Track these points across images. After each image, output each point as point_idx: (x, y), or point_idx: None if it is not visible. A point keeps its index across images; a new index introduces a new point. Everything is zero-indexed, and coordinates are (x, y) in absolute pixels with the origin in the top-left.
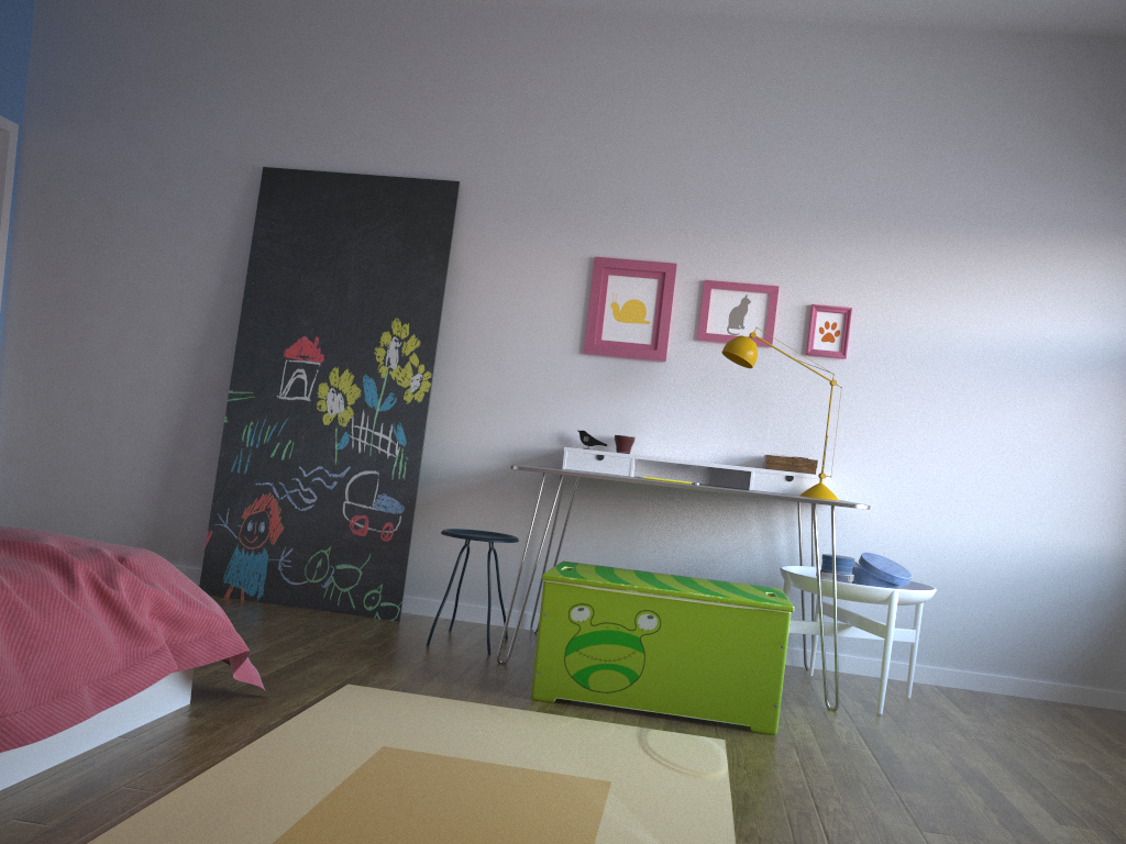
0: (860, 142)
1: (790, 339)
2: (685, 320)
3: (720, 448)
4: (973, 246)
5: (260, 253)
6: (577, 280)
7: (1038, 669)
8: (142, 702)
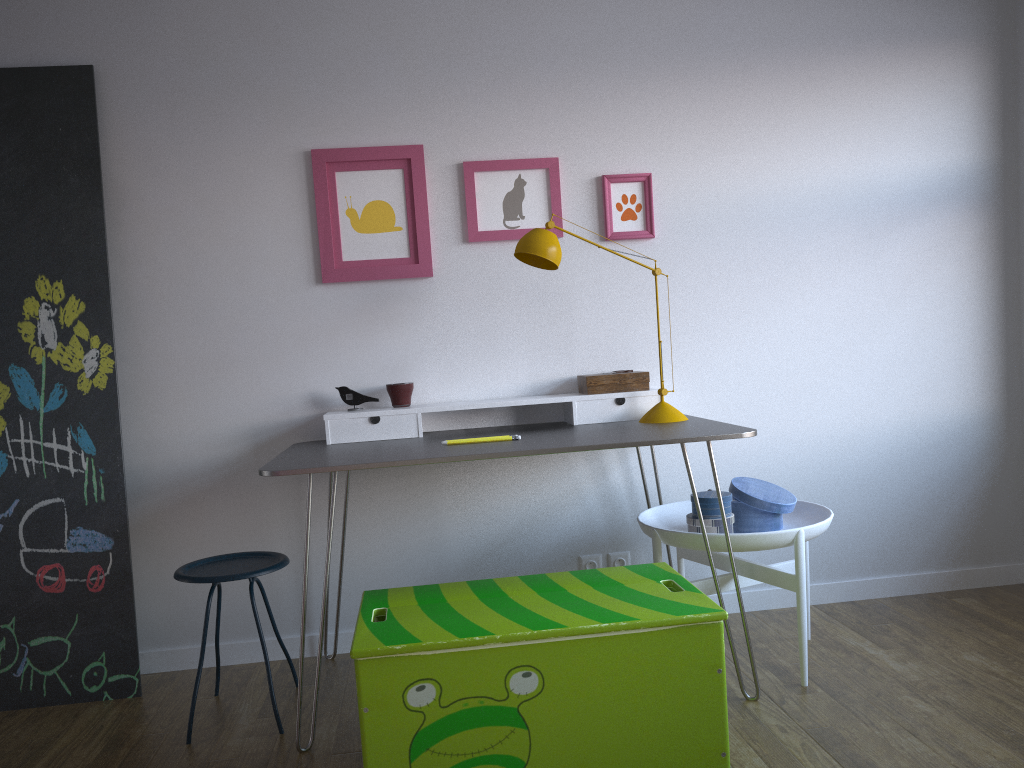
0: None
1: (583, 223)
2: (448, 218)
3: (522, 376)
4: (778, 77)
5: None
6: (294, 185)
7: (917, 560)
8: None
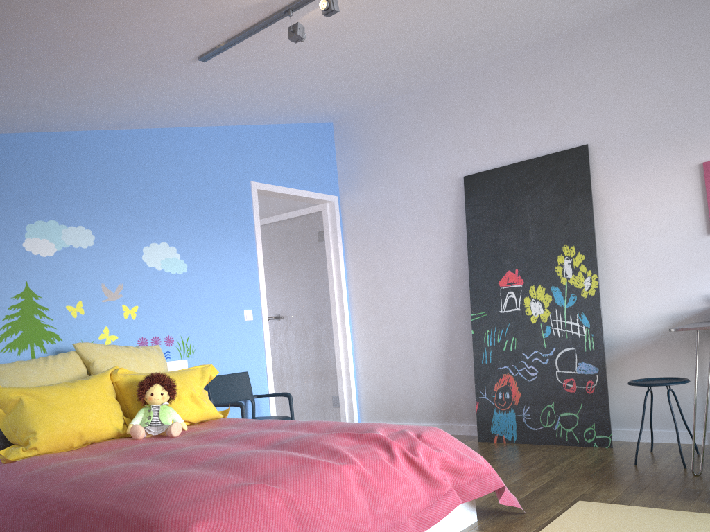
0: None
1: None
2: None
3: None
4: None
5: (471, 227)
6: (692, 183)
7: None
8: (446, 523)
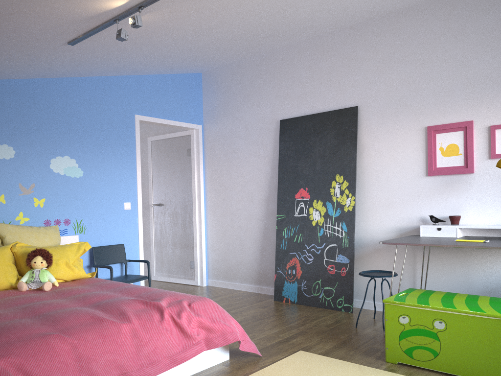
0: None
1: None
2: (482, 149)
3: None
4: None
5: (282, 156)
6: (420, 140)
7: None
8: (202, 360)
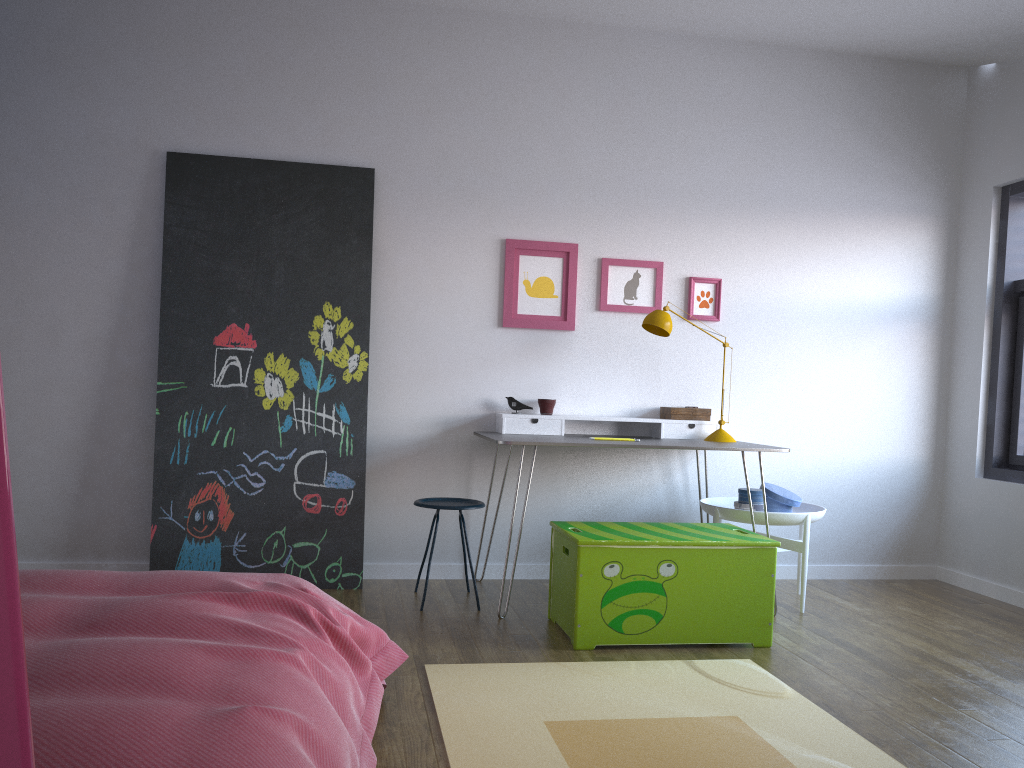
0: (719, 138)
1: (674, 306)
2: (587, 293)
3: (624, 403)
4: (807, 226)
5: (174, 240)
6: (491, 260)
7: (868, 556)
8: None
